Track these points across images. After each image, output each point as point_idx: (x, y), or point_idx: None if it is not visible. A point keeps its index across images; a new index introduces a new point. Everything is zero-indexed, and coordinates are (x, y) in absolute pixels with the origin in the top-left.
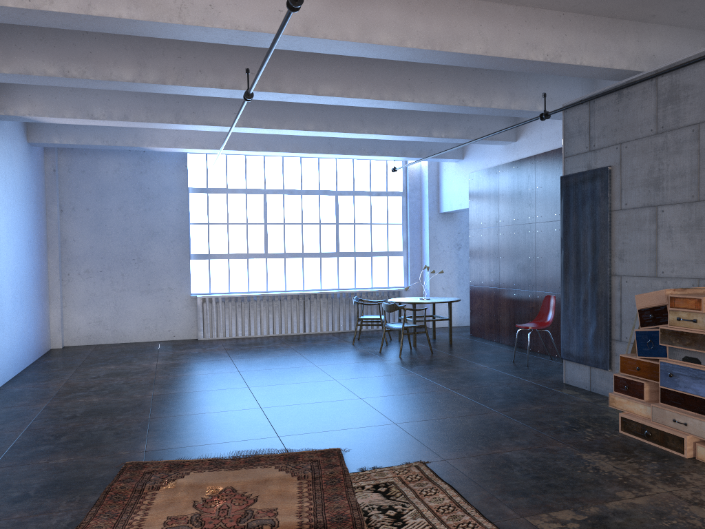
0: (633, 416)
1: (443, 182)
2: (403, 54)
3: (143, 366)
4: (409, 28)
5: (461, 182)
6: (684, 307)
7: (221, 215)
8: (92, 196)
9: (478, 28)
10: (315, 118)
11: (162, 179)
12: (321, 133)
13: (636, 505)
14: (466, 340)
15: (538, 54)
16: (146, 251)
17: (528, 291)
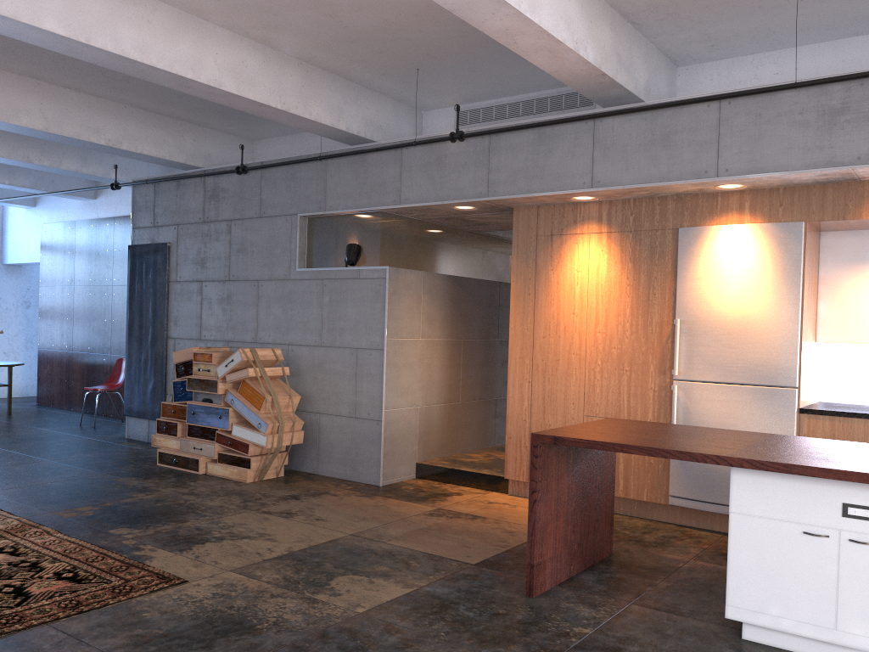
0: (168, 450)
1: (9, 229)
2: None
3: None
4: None
5: (32, 233)
6: (202, 360)
7: None
8: None
9: (39, 106)
10: None
11: None
12: None
13: (144, 499)
14: (31, 409)
15: (100, 138)
16: None
17: (103, 354)
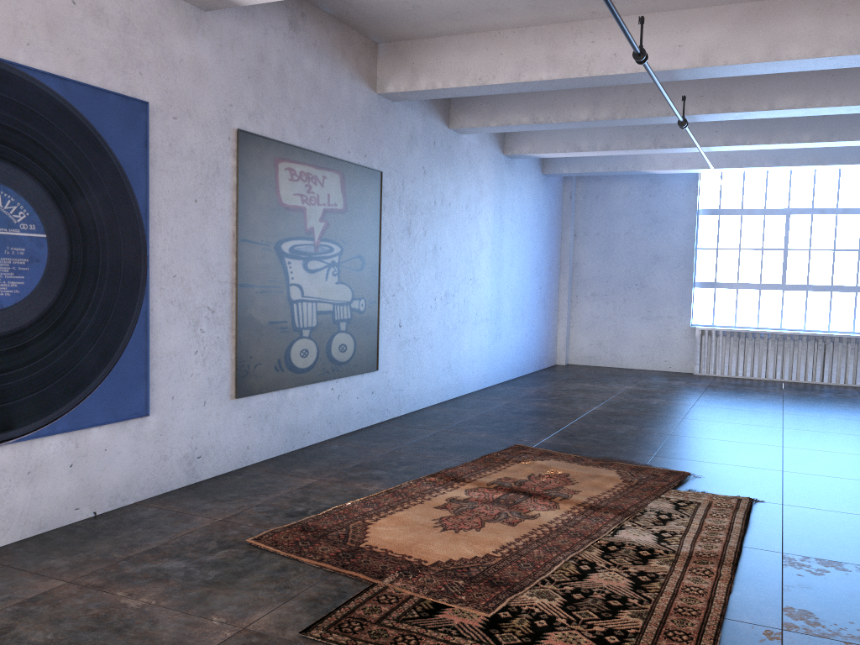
0: None
1: None
2: (828, 63)
3: (613, 388)
4: (829, 35)
5: None
6: None
7: (732, 239)
8: (602, 221)
9: None
10: (813, 127)
11: (671, 201)
12: (822, 144)
13: None
14: None
15: None
16: (648, 277)
17: None
